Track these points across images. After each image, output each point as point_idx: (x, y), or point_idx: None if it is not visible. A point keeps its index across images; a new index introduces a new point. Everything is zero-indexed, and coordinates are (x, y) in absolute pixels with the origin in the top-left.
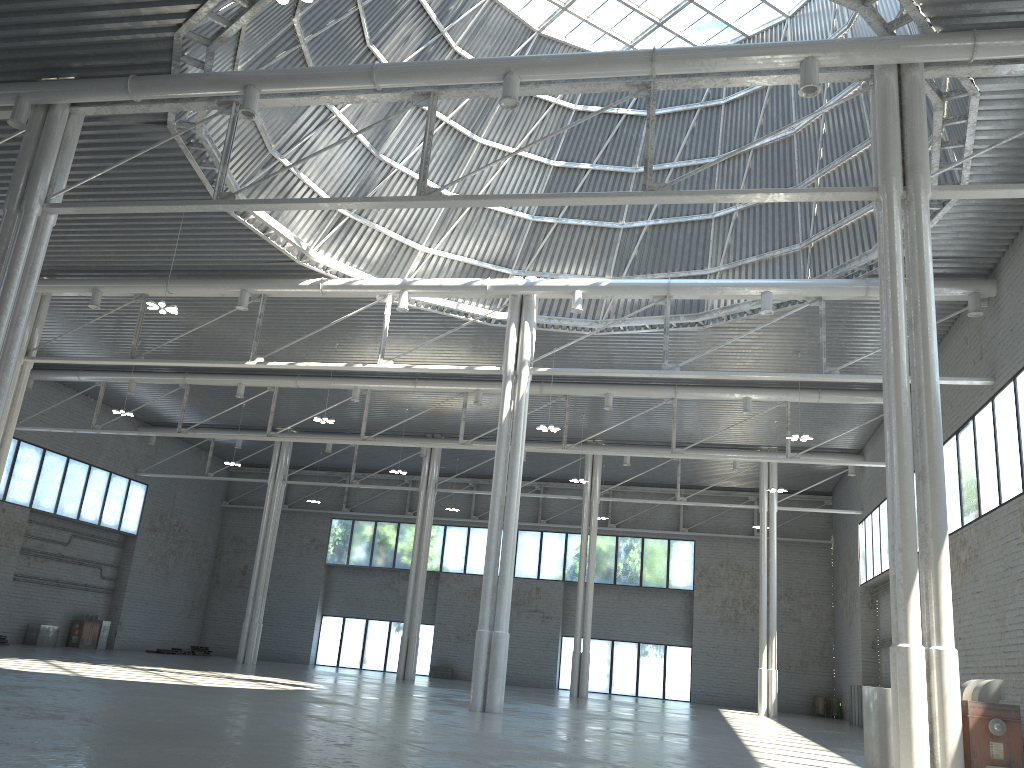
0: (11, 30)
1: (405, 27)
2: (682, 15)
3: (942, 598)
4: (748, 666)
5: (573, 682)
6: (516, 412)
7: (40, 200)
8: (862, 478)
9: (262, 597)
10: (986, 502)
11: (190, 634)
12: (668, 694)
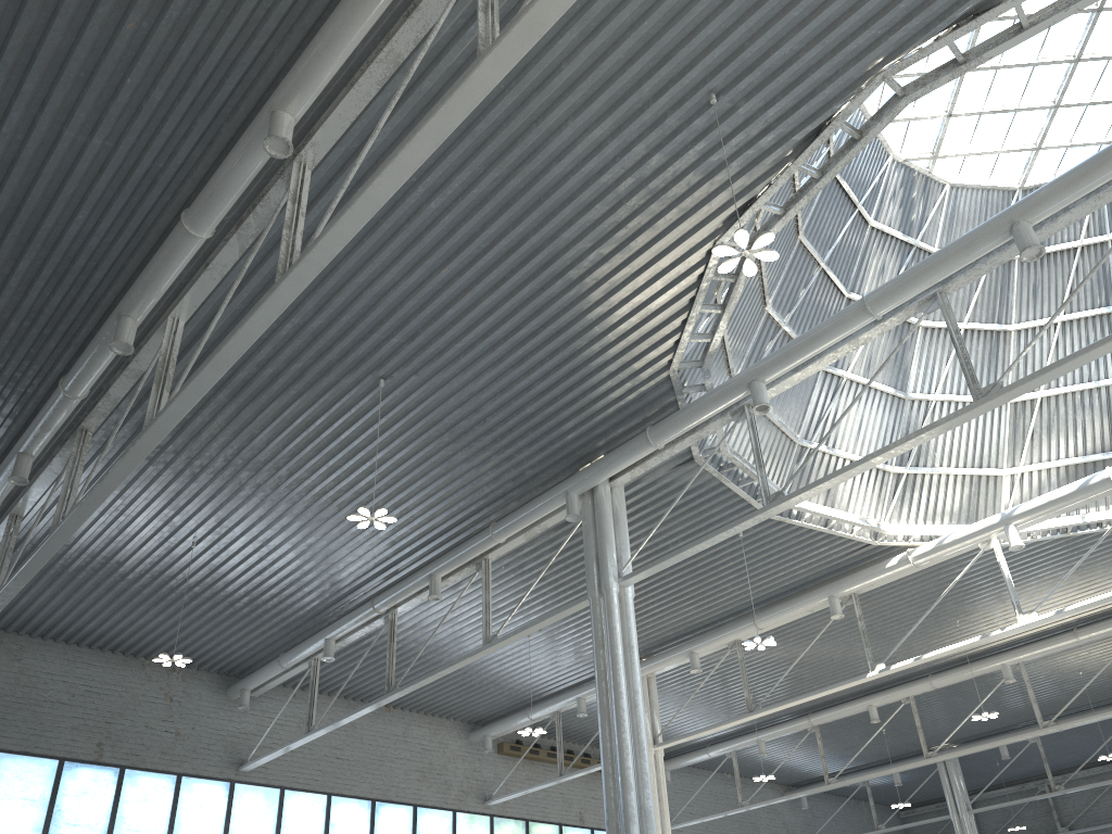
0: (543, 439)
1: (875, 260)
2: None
3: None
4: None
5: None
6: None
7: (614, 577)
8: None
9: None
10: None
11: None
12: None
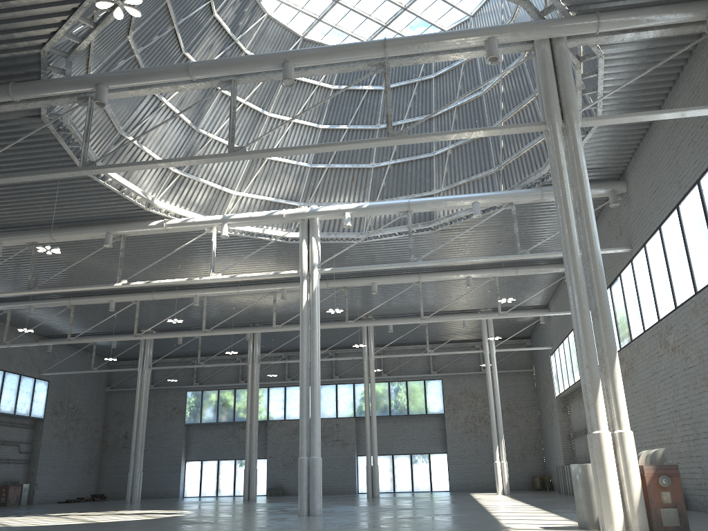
0: None
1: (209, 38)
2: (400, 19)
3: (618, 396)
4: (486, 461)
5: (368, 487)
6: (312, 301)
7: None
8: (549, 324)
9: (140, 453)
10: (634, 330)
11: (90, 486)
12: (434, 487)
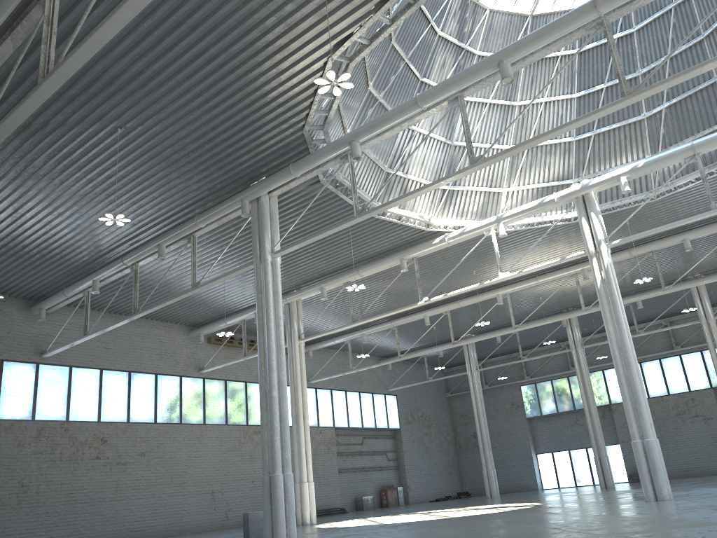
0: (226, 167)
1: (440, 57)
2: None
3: None
4: None
5: None
6: (606, 278)
7: (269, 252)
8: None
9: (489, 450)
10: None
11: (454, 485)
12: None
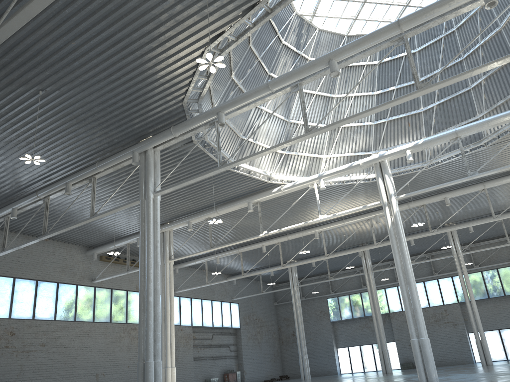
0: (122, 126)
1: (283, 59)
2: None
3: None
4: None
5: (481, 357)
6: (395, 221)
7: (152, 191)
8: None
9: (304, 345)
10: None
11: (277, 370)
12: None
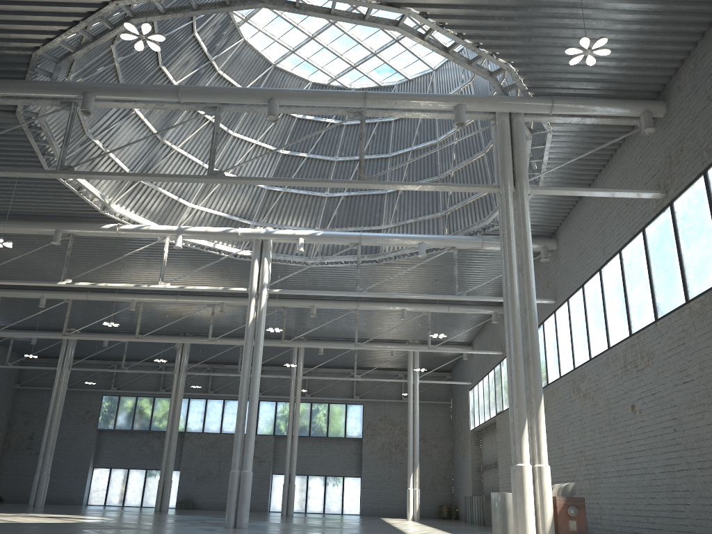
0: None
1: (186, 55)
2: (368, 63)
3: (541, 435)
4: (398, 488)
5: (283, 505)
6: (258, 319)
7: None
8: (471, 361)
9: (50, 456)
10: (551, 375)
11: None
12: (345, 510)
